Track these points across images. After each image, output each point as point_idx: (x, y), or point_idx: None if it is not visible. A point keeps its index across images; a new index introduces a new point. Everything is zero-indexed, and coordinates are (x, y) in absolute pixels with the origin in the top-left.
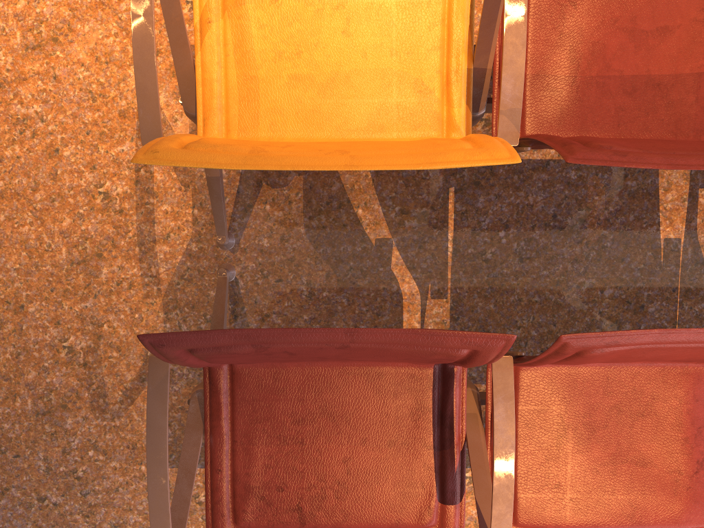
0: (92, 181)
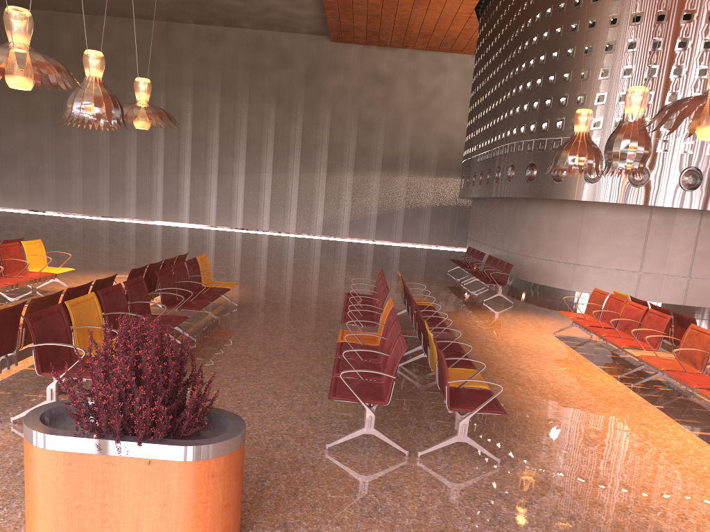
0: (58, 287)
